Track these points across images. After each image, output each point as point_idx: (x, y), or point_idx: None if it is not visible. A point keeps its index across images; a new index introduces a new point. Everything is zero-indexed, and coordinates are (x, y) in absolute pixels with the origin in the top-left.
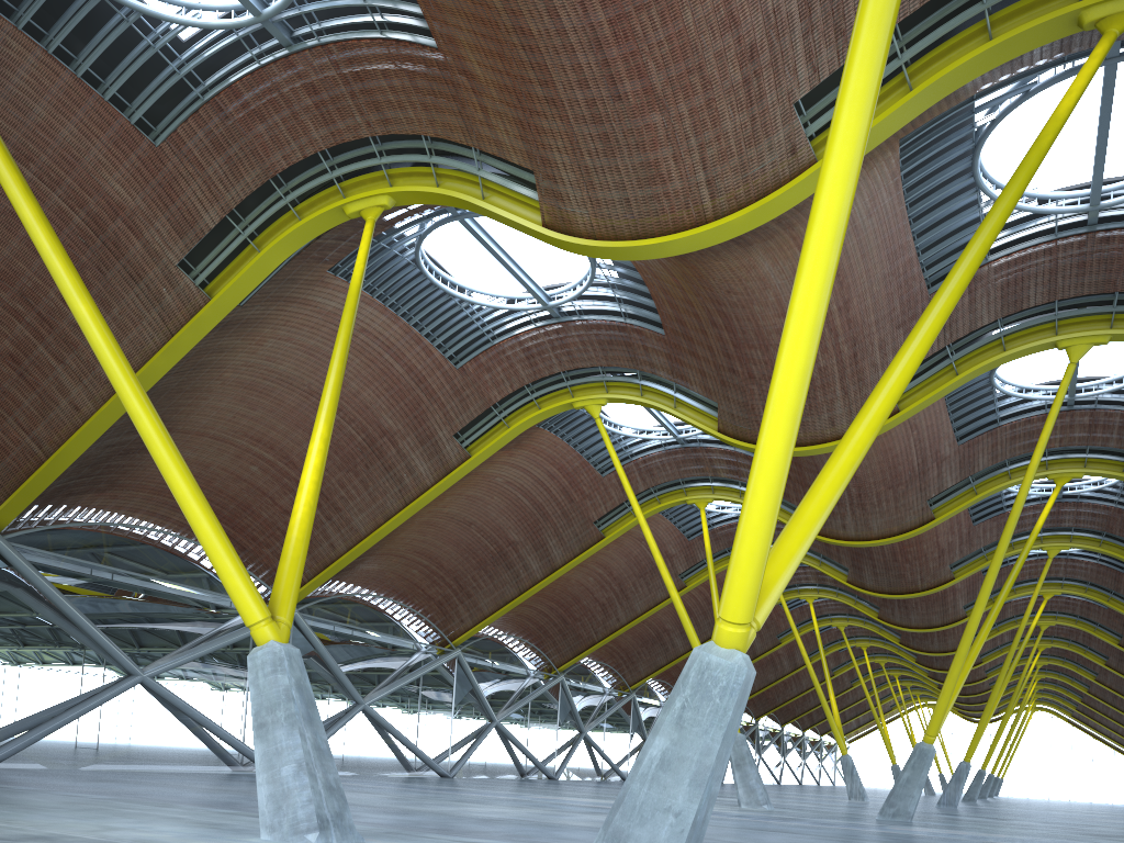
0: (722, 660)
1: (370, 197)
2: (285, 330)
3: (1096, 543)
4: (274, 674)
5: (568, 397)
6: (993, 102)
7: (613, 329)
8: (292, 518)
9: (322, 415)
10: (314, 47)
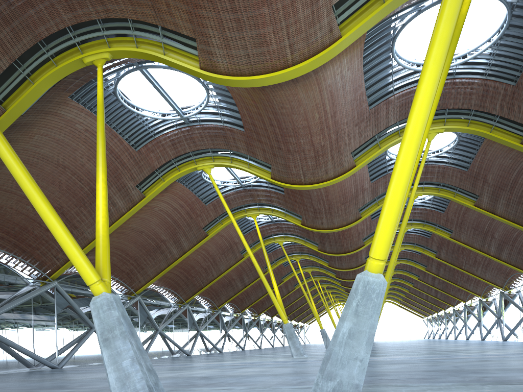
0: (375, 279)
1: (98, 53)
2: (45, 130)
3: (421, 226)
4: (109, 310)
5: (193, 165)
6: (405, 15)
7: (217, 129)
8: (97, 225)
9: (100, 168)
10: None
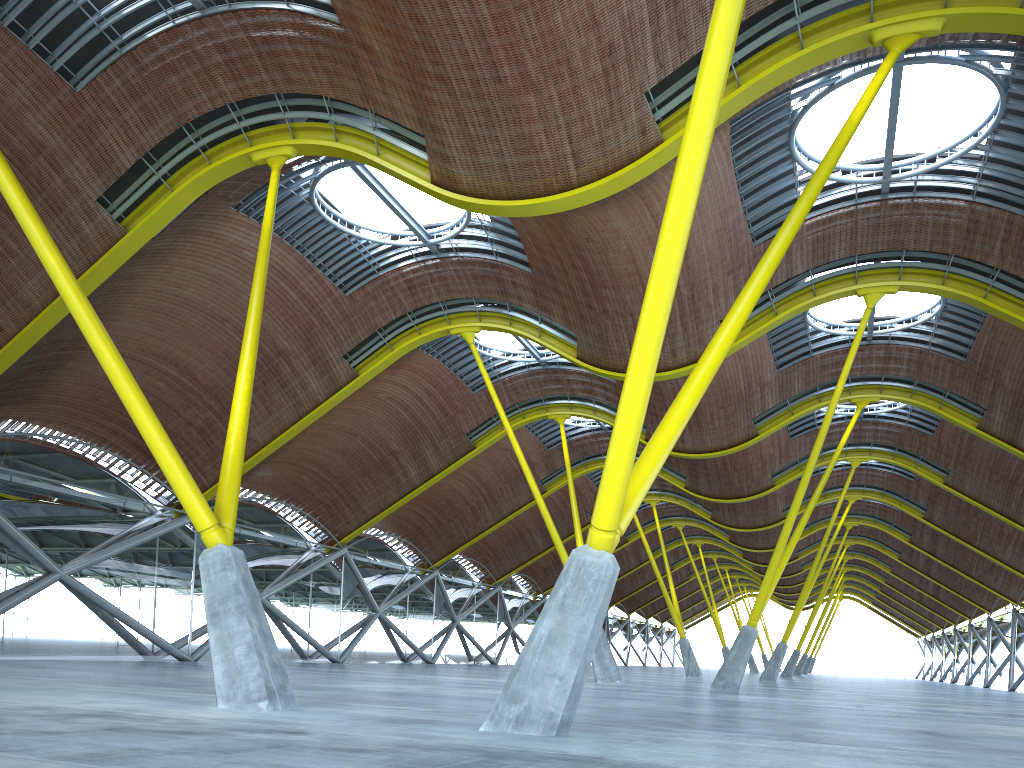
0: (595, 559)
1: (275, 147)
2: (192, 260)
3: (890, 456)
4: (224, 572)
5: (445, 324)
6: (806, 91)
7: (485, 266)
8: (228, 439)
9: (247, 348)
10: (225, 12)
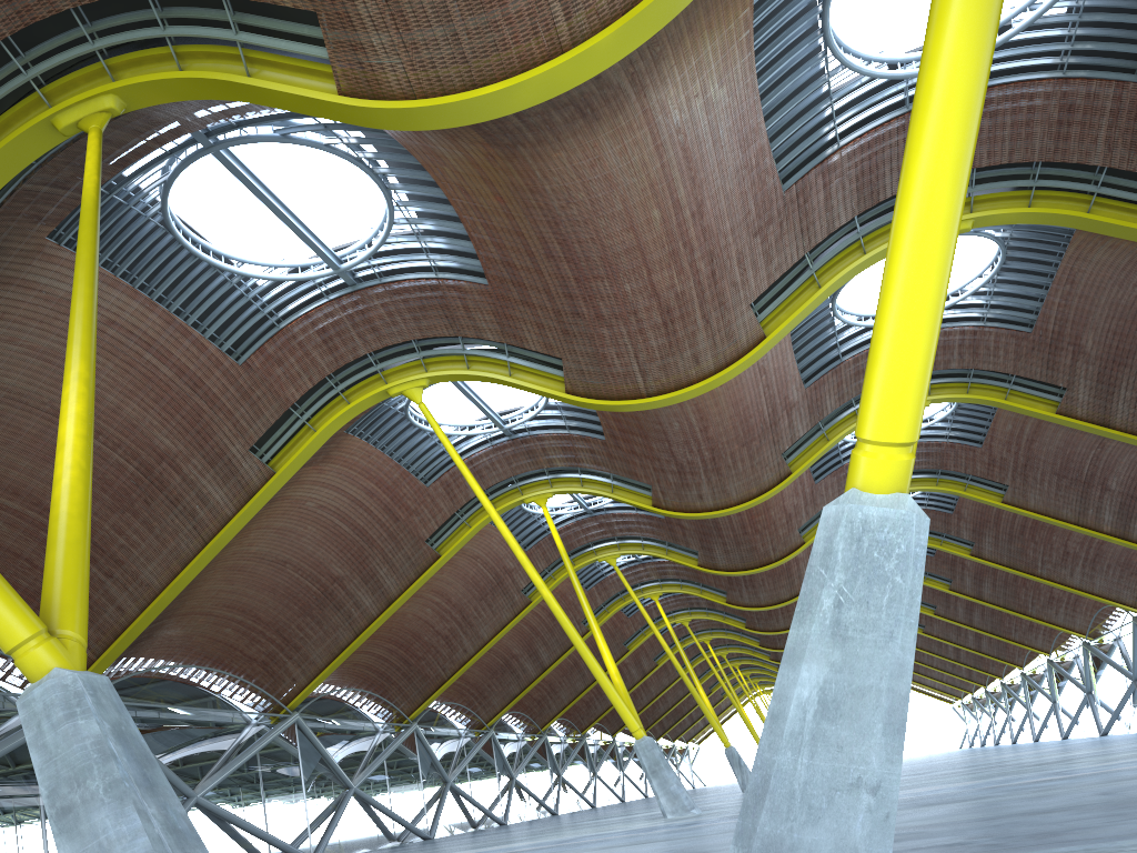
0: (890, 510)
1: (88, 99)
2: (4, 327)
3: (932, 483)
4: (72, 721)
5: (380, 385)
6: None
7: (423, 289)
8: (55, 488)
9: (74, 350)
10: None
